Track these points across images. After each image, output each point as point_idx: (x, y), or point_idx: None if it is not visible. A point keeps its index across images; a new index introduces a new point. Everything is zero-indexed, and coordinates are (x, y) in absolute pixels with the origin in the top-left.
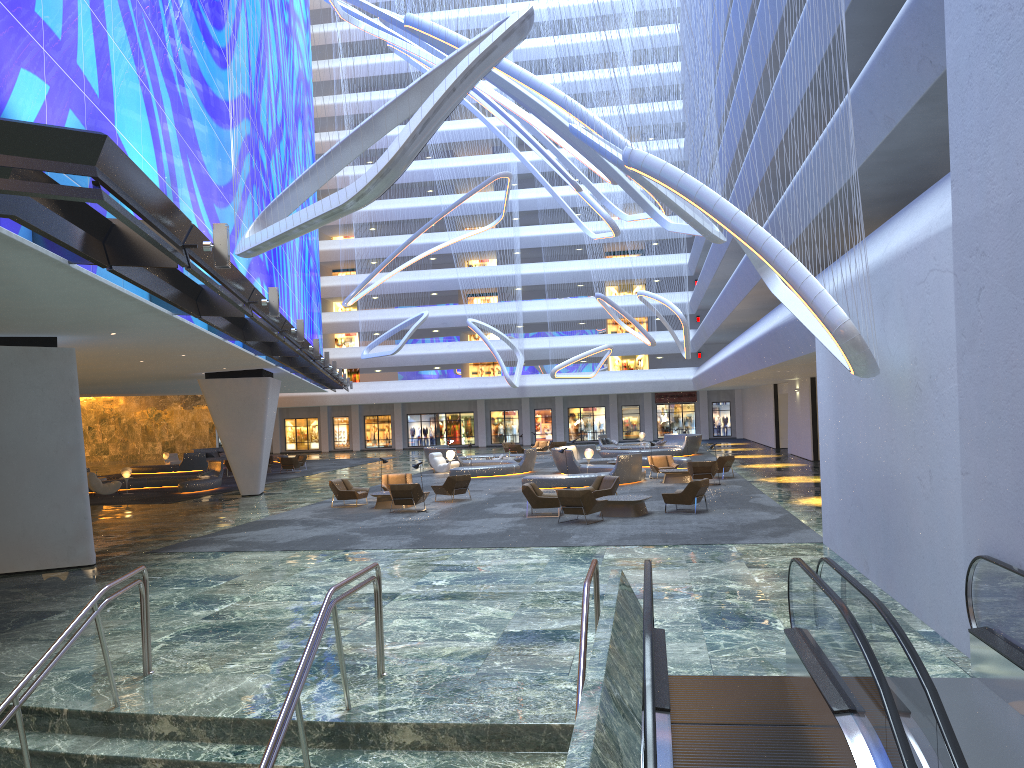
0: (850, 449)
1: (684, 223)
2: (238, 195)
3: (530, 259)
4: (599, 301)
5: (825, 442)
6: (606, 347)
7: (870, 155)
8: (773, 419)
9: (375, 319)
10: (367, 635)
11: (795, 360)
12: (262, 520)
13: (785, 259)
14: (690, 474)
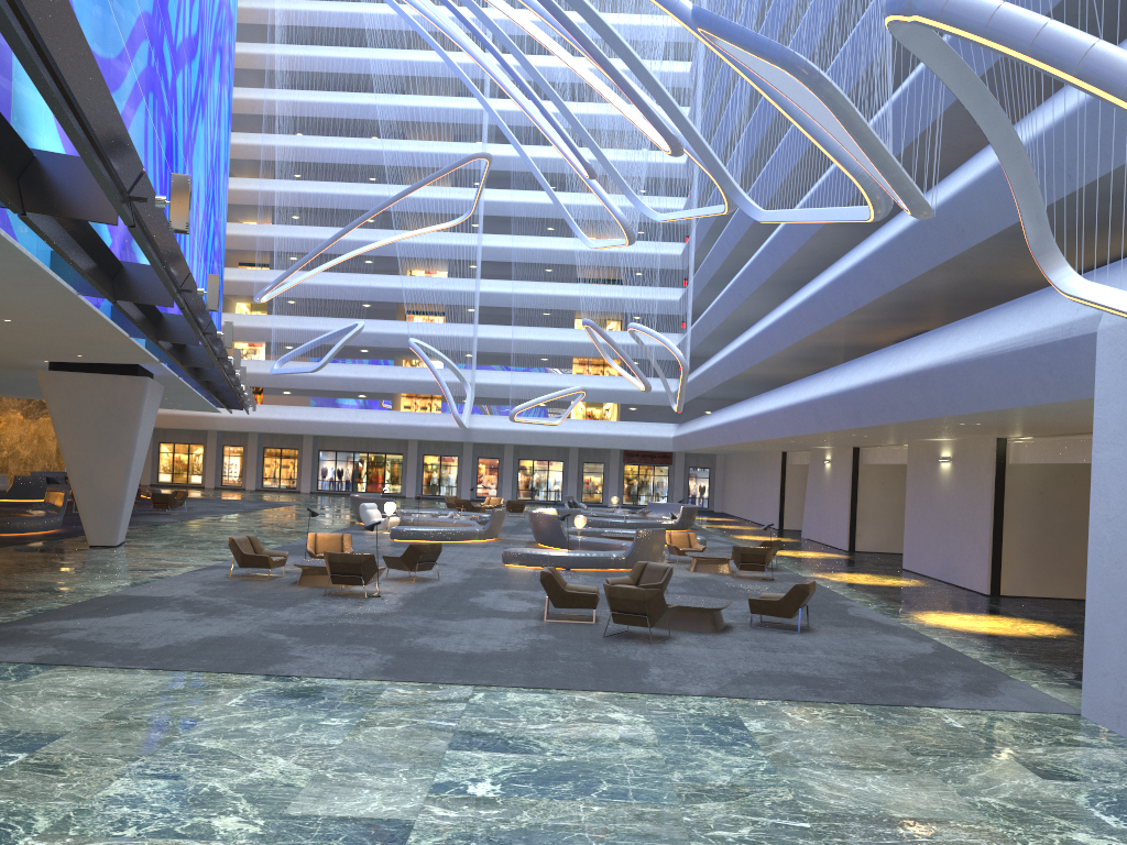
0: None
1: (678, 252)
2: (125, 89)
3: (489, 276)
4: (586, 329)
5: (1117, 553)
6: (579, 389)
7: None
8: (778, 494)
9: (290, 328)
10: None
11: (942, 419)
12: (118, 595)
13: None
14: (735, 563)
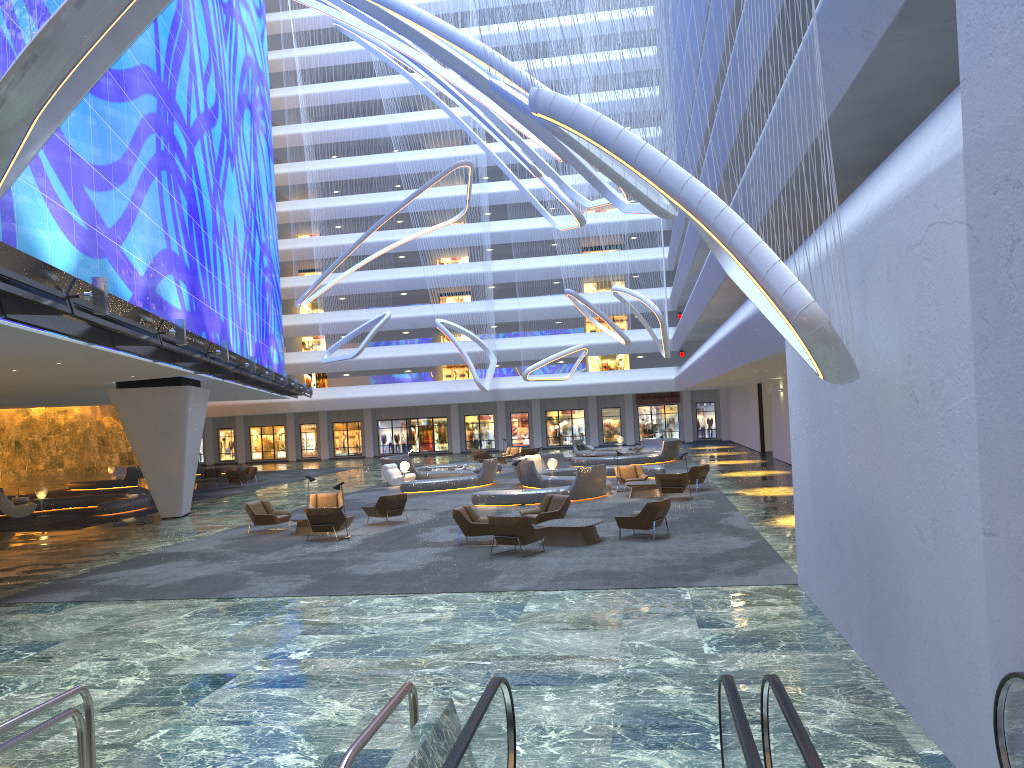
0: (826, 474)
1: None
2: (133, 179)
3: (503, 256)
4: (569, 298)
5: (798, 461)
6: (581, 347)
7: (846, 92)
8: (757, 421)
9: (341, 321)
10: (139, 760)
11: (769, 358)
12: (157, 553)
13: (728, 221)
14: (658, 488)
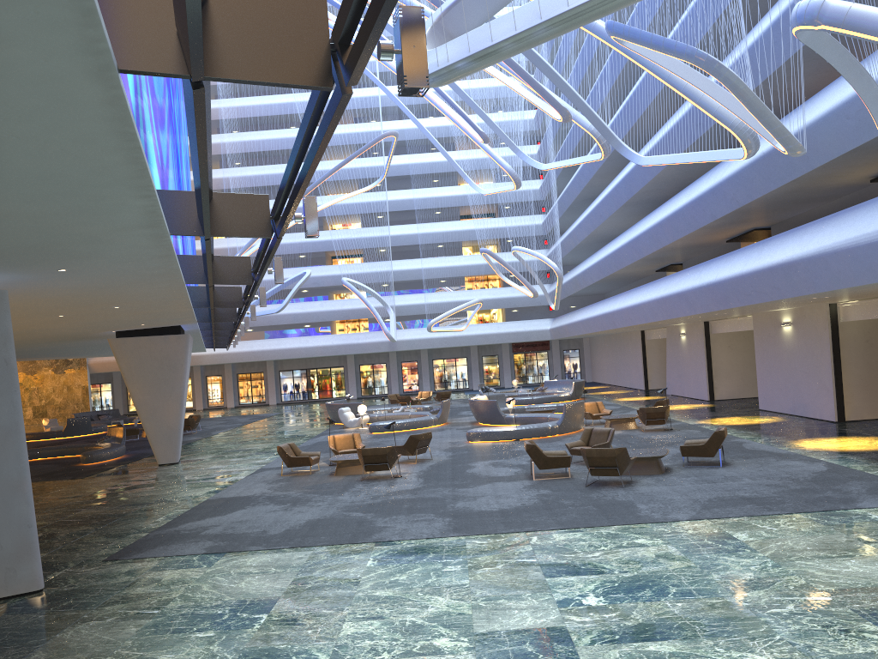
0: None
1: (537, 187)
2: (166, 125)
3: (393, 222)
4: (484, 256)
5: None
6: (477, 301)
7: None
8: (641, 363)
9: None
10: None
11: (802, 296)
12: (216, 498)
13: None
14: (642, 420)
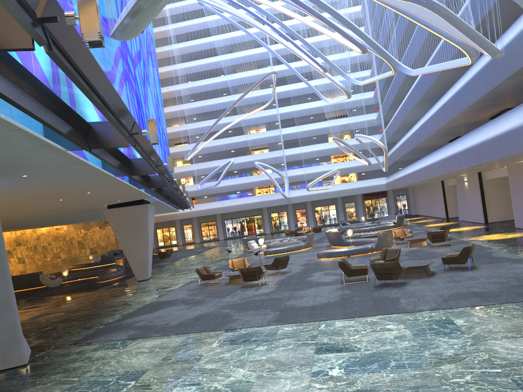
0: None
1: (371, 96)
2: (116, 82)
3: (284, 126)
4: (335, 142)
5: None
6: (336, 170)
7: None
8: (443, 201)
9: (201, 168)
10: None
11: None
12: (154, 302)
13: None
14: (429, 240)
